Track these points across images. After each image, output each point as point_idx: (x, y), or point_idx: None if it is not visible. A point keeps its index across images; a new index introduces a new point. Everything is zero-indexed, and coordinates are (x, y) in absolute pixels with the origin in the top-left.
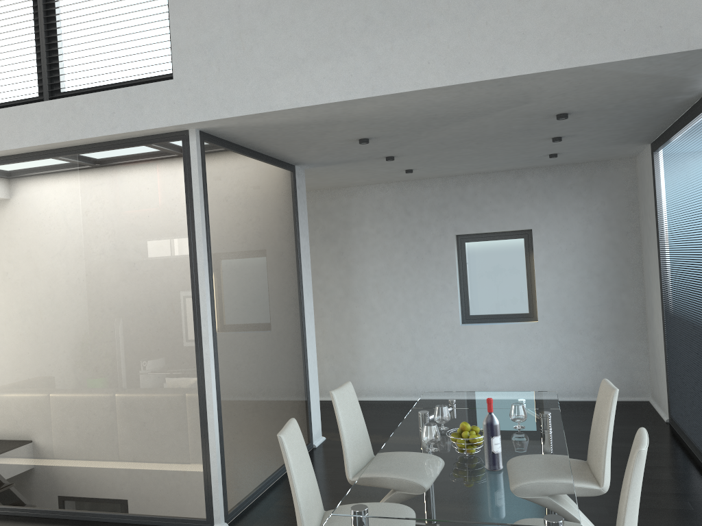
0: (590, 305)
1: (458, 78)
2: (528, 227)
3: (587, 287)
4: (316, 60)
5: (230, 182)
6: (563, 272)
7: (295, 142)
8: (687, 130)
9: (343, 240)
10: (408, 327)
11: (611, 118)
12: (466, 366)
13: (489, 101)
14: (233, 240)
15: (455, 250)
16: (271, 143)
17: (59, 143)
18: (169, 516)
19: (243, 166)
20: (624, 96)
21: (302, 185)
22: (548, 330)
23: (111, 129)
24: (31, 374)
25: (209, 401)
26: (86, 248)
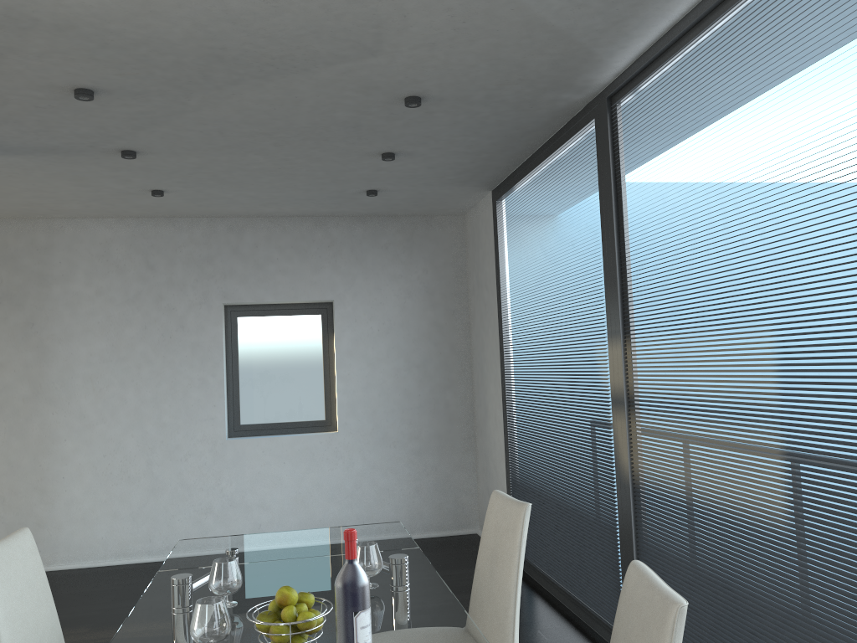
0: (408, 406)
1: None
2: (330, 298)
3: (405, 382)
4: None
5: None
6: (374, 361)
7: None
8: (557, 157)
9: (35, 304)
10: (142, 444)
11: (471, 124)
12: (233, 501)
13: (320, 33)
14: None
15: (223, 326)
16: None
17: None
18: None
19: None
20: (506, 76)
21: None
22: (353, 443)
23: None
24: None
25: None
26: None
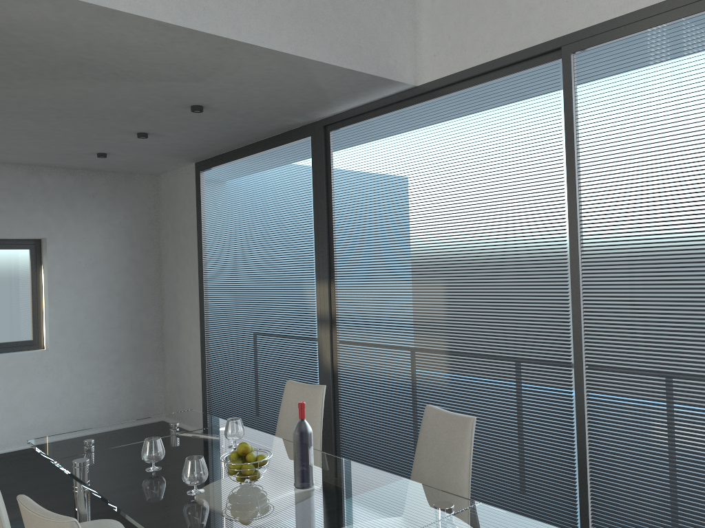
0: (110, 326)
1: (191, 21)
2: (43, 236)
3: (107, 307)
4: None
5: None
6: (81, 290)
7: None
8: (271, 153)
9: None
10: None
11: (221, 125)
12: None
13: (173, 65)
14: None
15: None
16: None
17: None
18: None
19: None
20: (270, 105)
21: None
22: (62, 358)
23: None
24: None
25: None
26: None
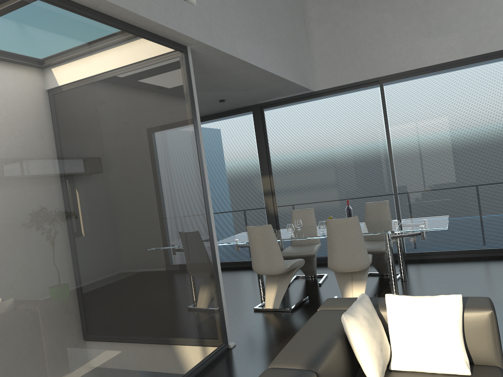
0: None
1: (278, 73)
2: None
3: None
4: (246, 38)
5: None
6: None
7: None
8: (223, 119)
9: None
10: None
11: (214, 107)
12: None
13: (248, 86)
14: None
15: None
16: None
17: (122, 10)
18: (207, 356)
19: None
20: (251, 98)
21: None
22: None
23: (166, 22)
24: (87, 270)
25: (216, 251)
26: (130, 123)
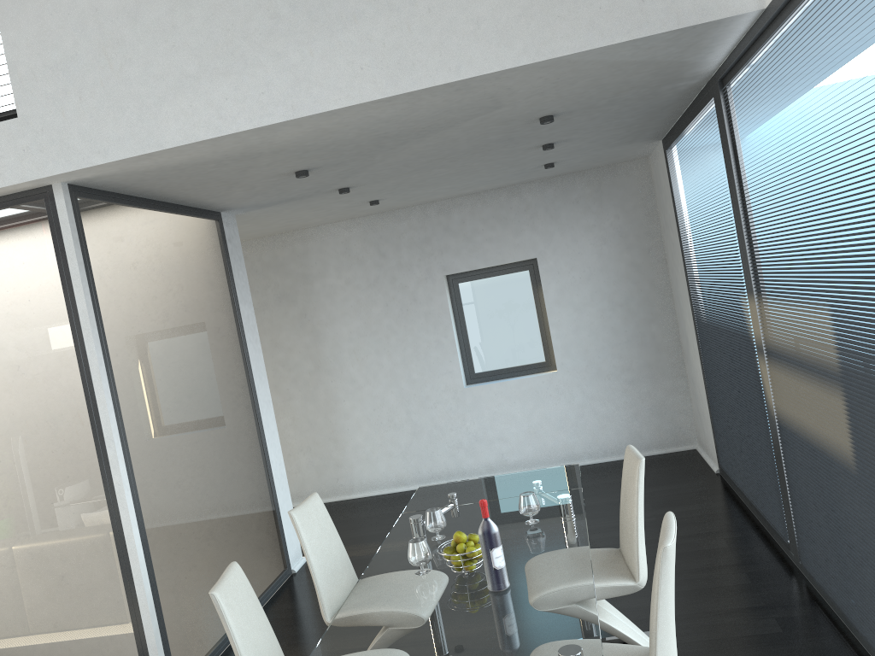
0: (616, 342)
1: (402, 85)
2: (532, 256)
3: (610, 321)
4: (213, 76)
5: (125, 248)
6: (579, 306)
7: (209, 184)
8: (698, 122)
9: (304, 299)
10: (400, 398)
11: (608, 115)
12: (478, 437)
13: (450, 110)
14: (140, 325)
15: (447, 294)
16: (176, 189)
17: None
18: None
19: (143, 224)
20: (617, 89)
21: (235, 236)
22: (571, 380)
23: None
24: None
25: (131, 545)
26: None
